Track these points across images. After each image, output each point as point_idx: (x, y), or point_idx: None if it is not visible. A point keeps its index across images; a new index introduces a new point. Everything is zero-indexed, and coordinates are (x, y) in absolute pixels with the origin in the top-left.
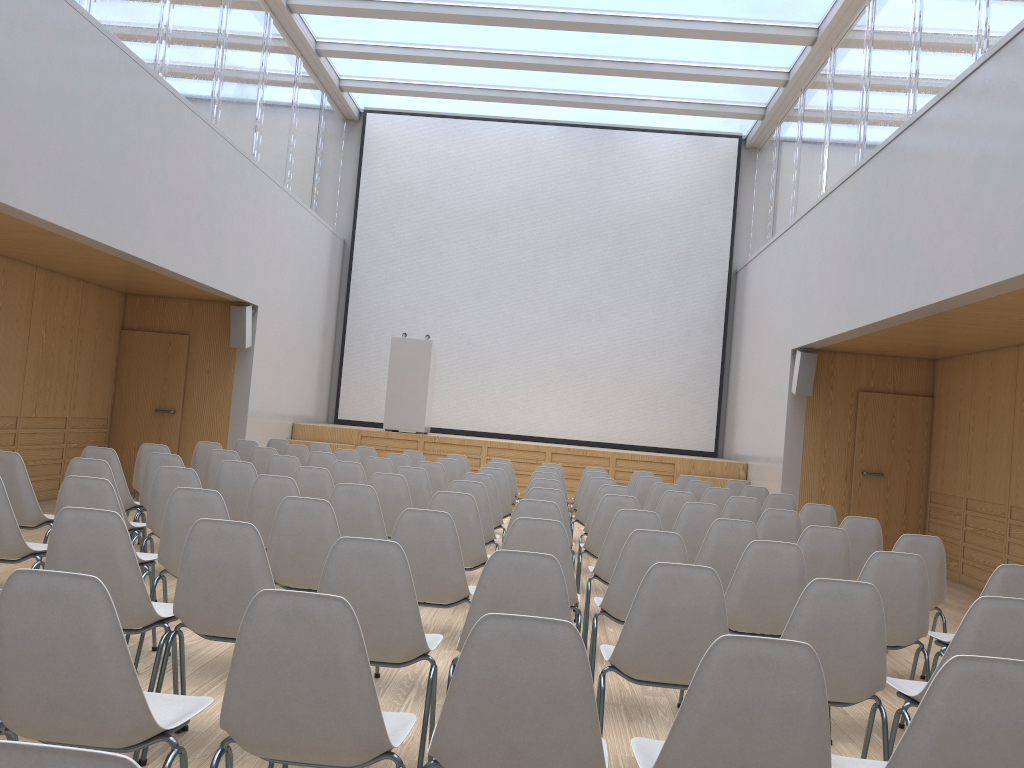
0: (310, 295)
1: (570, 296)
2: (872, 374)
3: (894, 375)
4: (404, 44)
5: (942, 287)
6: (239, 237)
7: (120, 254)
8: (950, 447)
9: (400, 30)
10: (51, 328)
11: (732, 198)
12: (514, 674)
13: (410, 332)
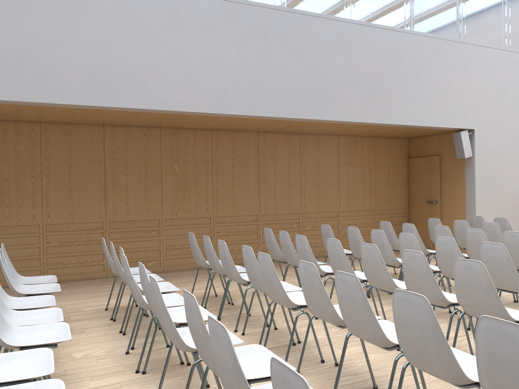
0: None
1: None
2: None
3: None
4: None
5: None
6: (441, 89)
7: (327, 121)
8: None
9: None
10: (354, 164)
11: None
12: None
13: None
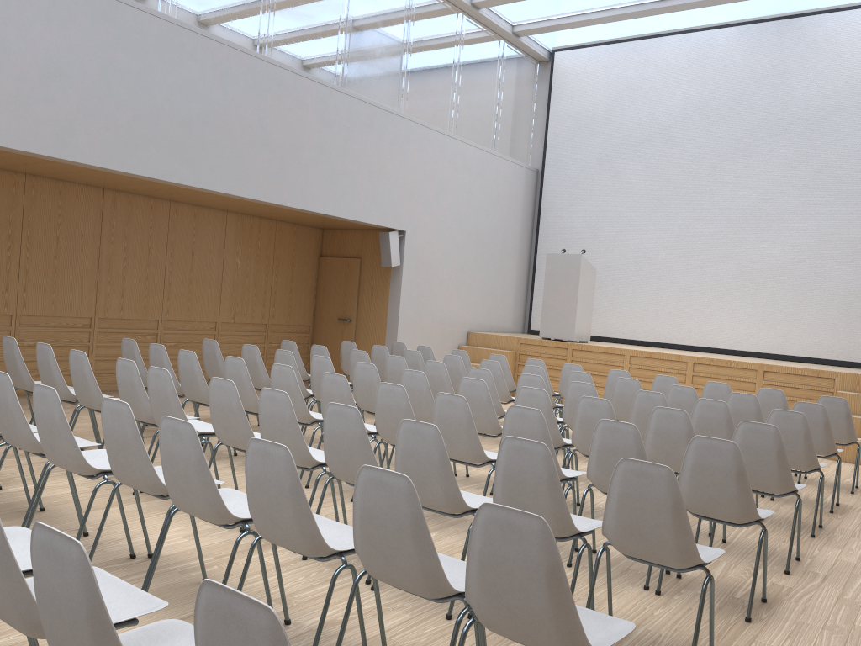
0: (485, 220)
1: (748, 202)
2: None
3: None
4: None
5: None
6: (372, 174)
7: (220, 193)
8: None
9: None
10: (245, 257)
11: None
12: None
13: (591, 249)
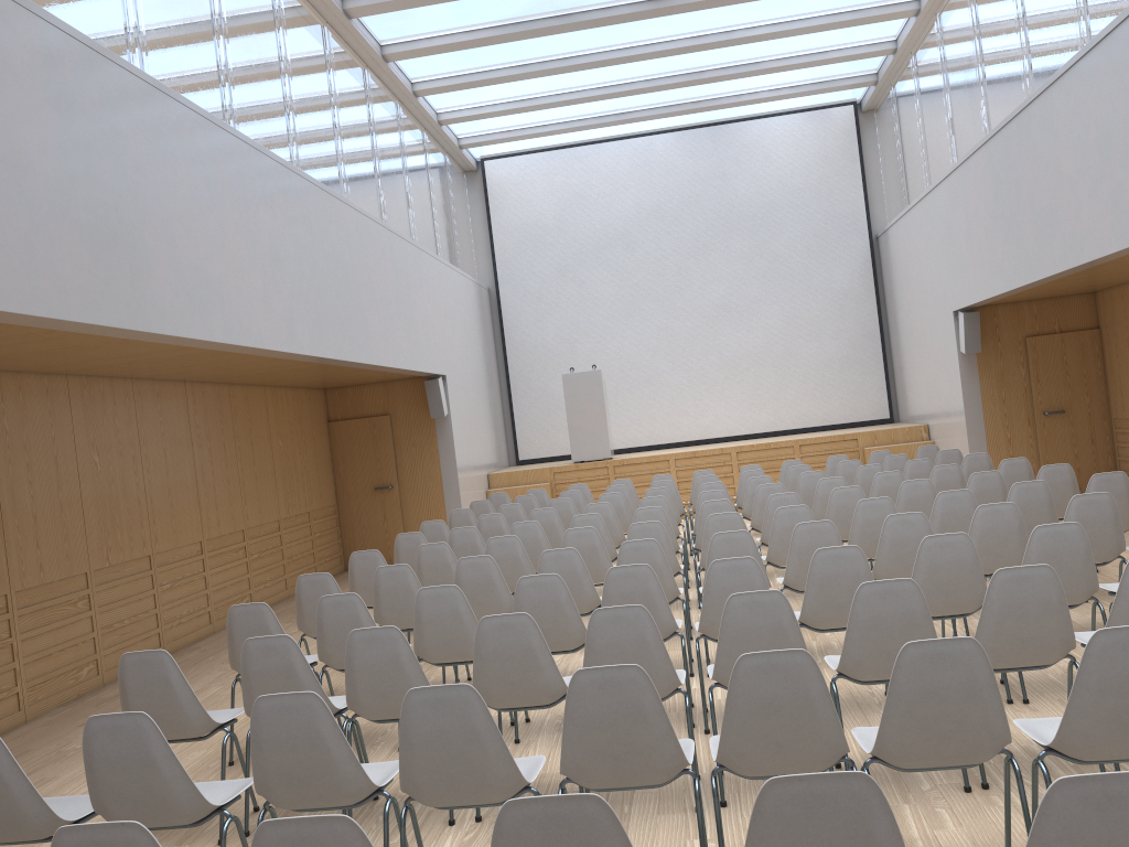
0: (476, 351)
1: (718, 296)
2: (1035, 318)
3: (1057, 315)
4: (520, 97)
5: (1088, 249)
6: (423, 318)
7: (356, 365)
8: (1124, 373)
9: (516, 87)
10: (284, 436)
11: (858, 165)
12: (884, 612)
13: (570, 363)
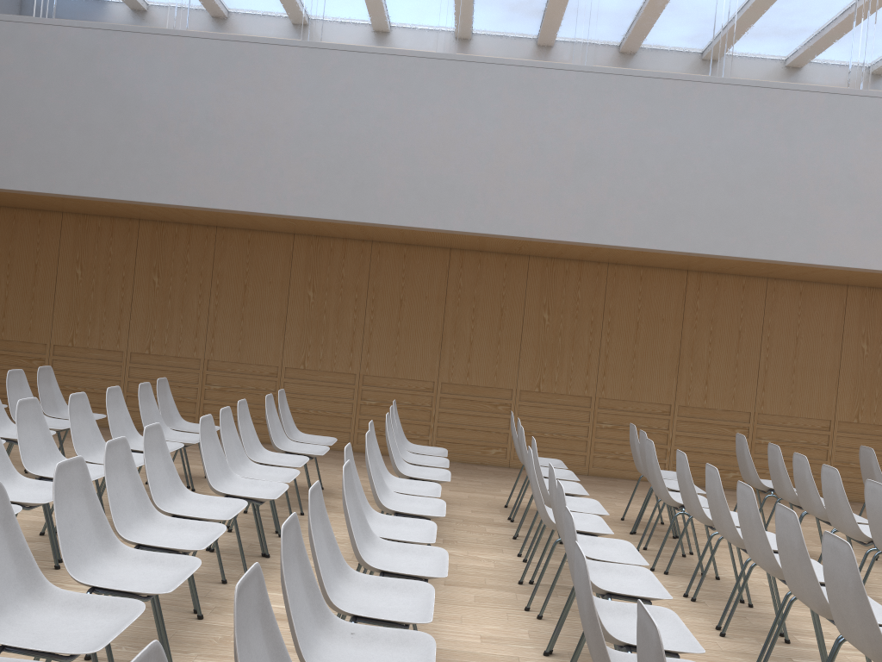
0: None
1: None
2: None
3: None
4: None
5: None
6: None
7: (787, 263)
8: None
9: None
10: (875, 340)
11: None
12: None
13: None
